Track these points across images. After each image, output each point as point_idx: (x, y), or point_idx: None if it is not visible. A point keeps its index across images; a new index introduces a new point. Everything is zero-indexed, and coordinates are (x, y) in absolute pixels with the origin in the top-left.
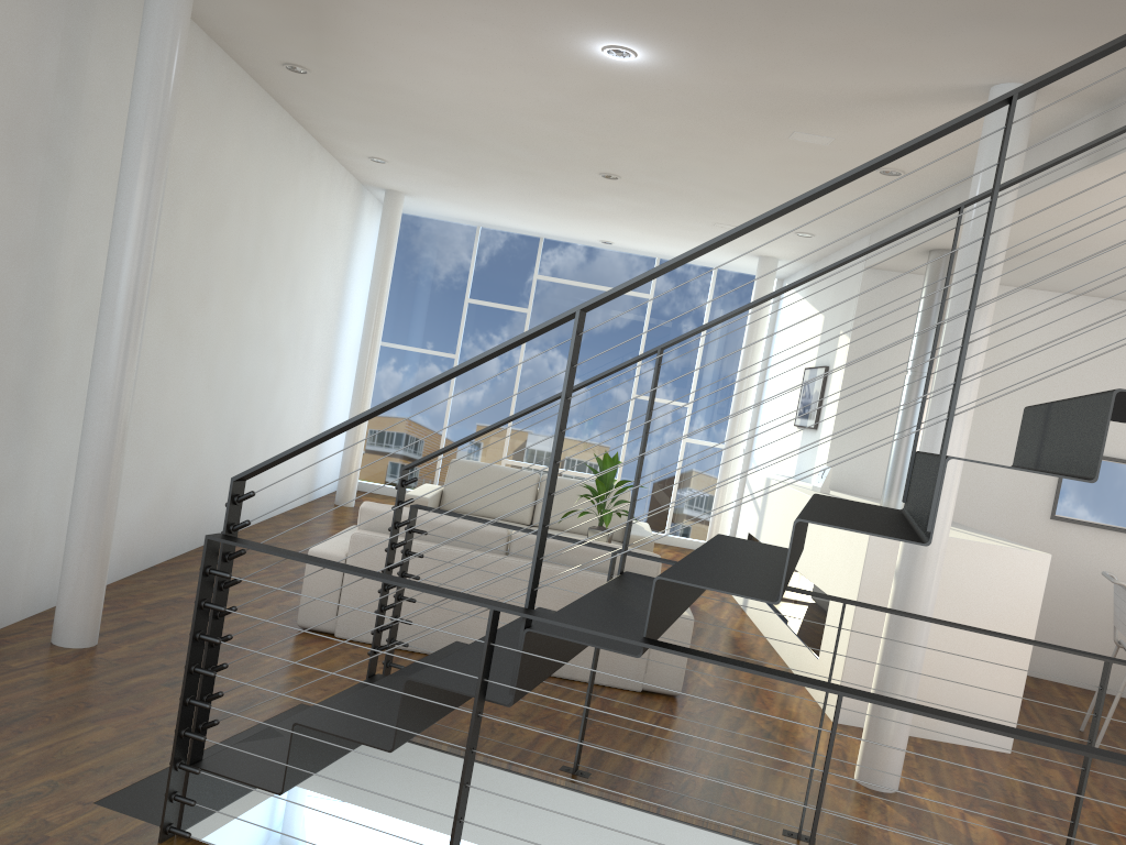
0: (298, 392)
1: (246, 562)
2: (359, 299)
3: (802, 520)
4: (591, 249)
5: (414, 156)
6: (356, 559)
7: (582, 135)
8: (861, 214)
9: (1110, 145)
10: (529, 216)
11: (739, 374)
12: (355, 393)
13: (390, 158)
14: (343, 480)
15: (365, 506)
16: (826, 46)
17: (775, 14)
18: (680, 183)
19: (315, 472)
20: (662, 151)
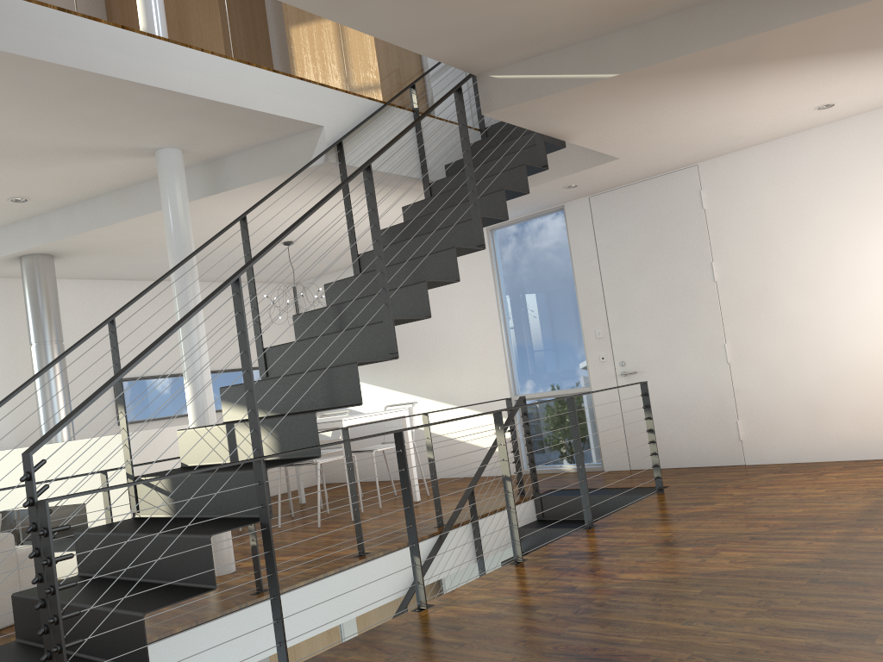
0: None
1: None
2: None
3: (359, 362)
4: None
5: None
6: None
7: None
8: None
9: (222, 184)
10: None
11: None
12: None
13: None
14: None
15: None
16: (86, 116)
17: (78, 94)
18: None
19: None
20: None
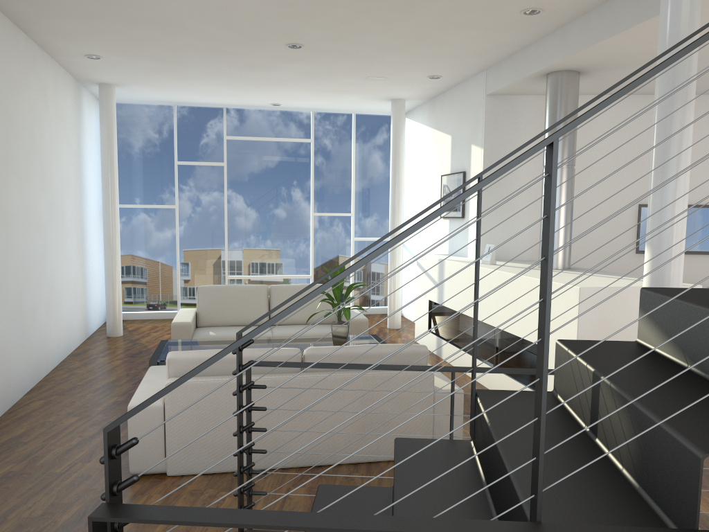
0: (62, 257)
1: (57, 413)
2: (92, 174)
3: None
4: (262, 111)
5: (126, 49)
6: (174, 405)
7: (281, 9)
8: (488, 53)
9: None
10: (218, 91)
11: (391, 187)
12: (106, 248)
13: (105, 54)
14: (110, 317)
15: (171, 357)
16: None
17: None
18: (352, 44)
19: (86, 315)
20: (347, 15)
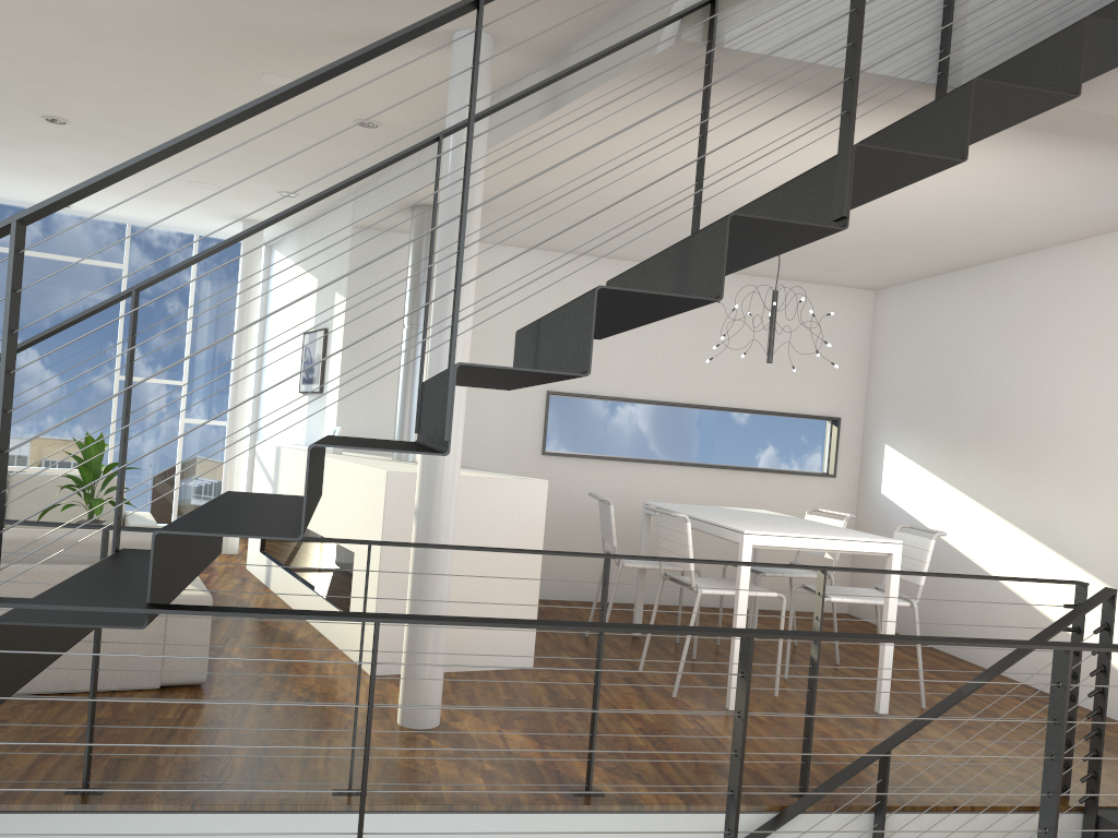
0: None
1: None
2: None
3: (317, 445)
4: None
5: None
6: None
7: (12, 65)
8: (344, 170)
9: (560, 96)
10: None
11: (236, 344)
12: None
13: None
14: None
15: None
16: None
17: None
18: (143, 131)
19: None
20: (117, 90)
